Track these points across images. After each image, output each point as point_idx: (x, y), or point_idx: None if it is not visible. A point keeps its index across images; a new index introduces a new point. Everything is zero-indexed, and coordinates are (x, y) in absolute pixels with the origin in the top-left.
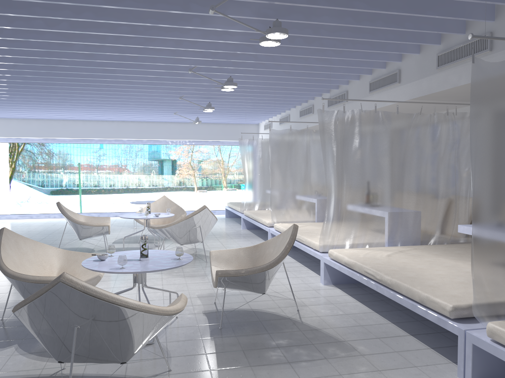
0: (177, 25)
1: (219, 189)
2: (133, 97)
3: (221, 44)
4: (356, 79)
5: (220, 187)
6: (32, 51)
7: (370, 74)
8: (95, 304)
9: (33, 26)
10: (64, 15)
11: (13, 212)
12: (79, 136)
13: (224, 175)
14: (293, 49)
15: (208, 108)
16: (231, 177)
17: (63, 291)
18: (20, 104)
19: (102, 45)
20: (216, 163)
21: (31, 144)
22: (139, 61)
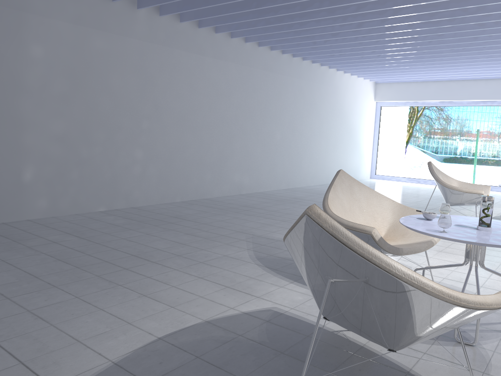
0: None
1: None
2: None
3: None
4: None
5: None
6: None
7: None
8: (346, 255)
9: None
10: None
11: (405, 176)
12: (478, 97)
13: None
14: None
15: None
16: None
17: (310, 227)
18: (414, 63)
19: None
20: None
21: (430, 109)
22: None
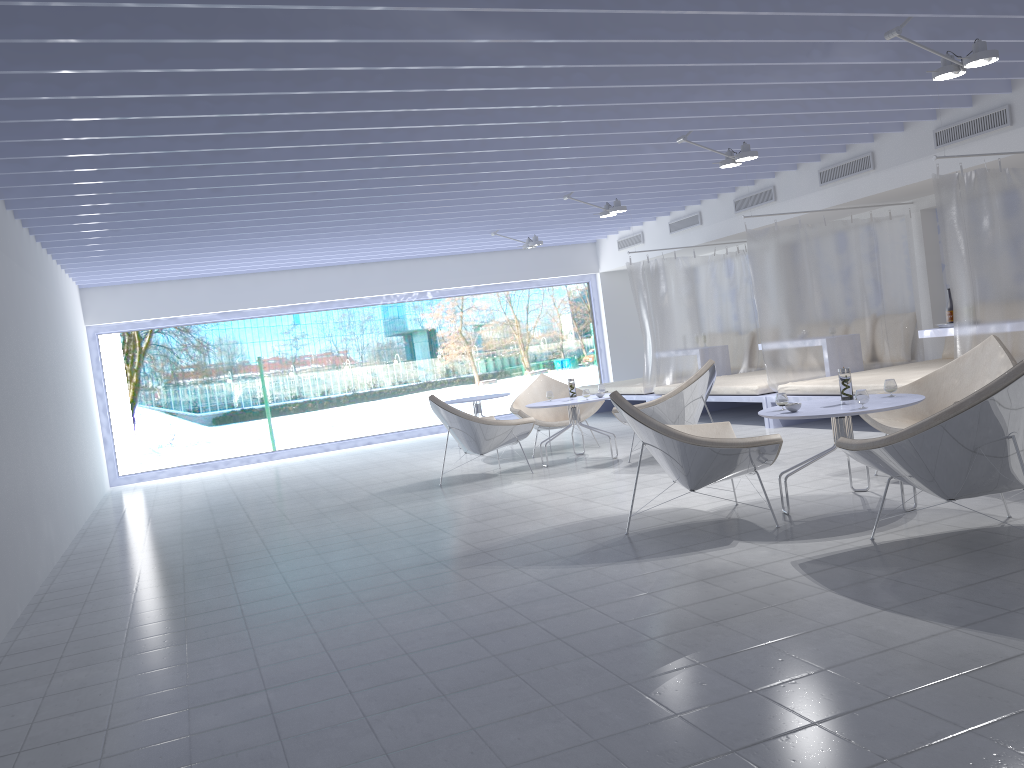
0: (794, 61)
1: (518, 373)
2: (472, 206)
3: (784, 88)
4: (900, 130)
5: (518, 371)
6: (470, 129)
7: (934, 119)
8: None
9: (575, 83)
10: (656, 60)
11: (145, 470)
12: (286, 300)
13: (522, 348)
14: (875, 88)
15: (619, 209)
16: (536, 349)
17: None
18: (246, 244)
19: (597, 107)
20: (507, 327)
21: (165, 332)
22: (623, 130)
